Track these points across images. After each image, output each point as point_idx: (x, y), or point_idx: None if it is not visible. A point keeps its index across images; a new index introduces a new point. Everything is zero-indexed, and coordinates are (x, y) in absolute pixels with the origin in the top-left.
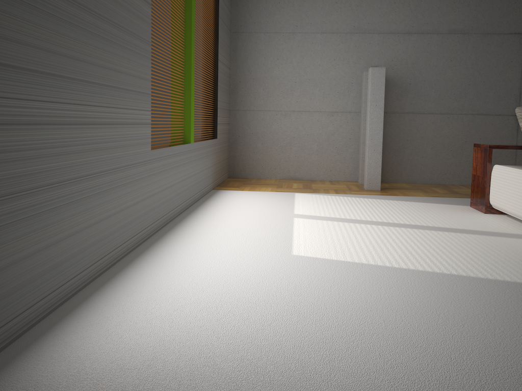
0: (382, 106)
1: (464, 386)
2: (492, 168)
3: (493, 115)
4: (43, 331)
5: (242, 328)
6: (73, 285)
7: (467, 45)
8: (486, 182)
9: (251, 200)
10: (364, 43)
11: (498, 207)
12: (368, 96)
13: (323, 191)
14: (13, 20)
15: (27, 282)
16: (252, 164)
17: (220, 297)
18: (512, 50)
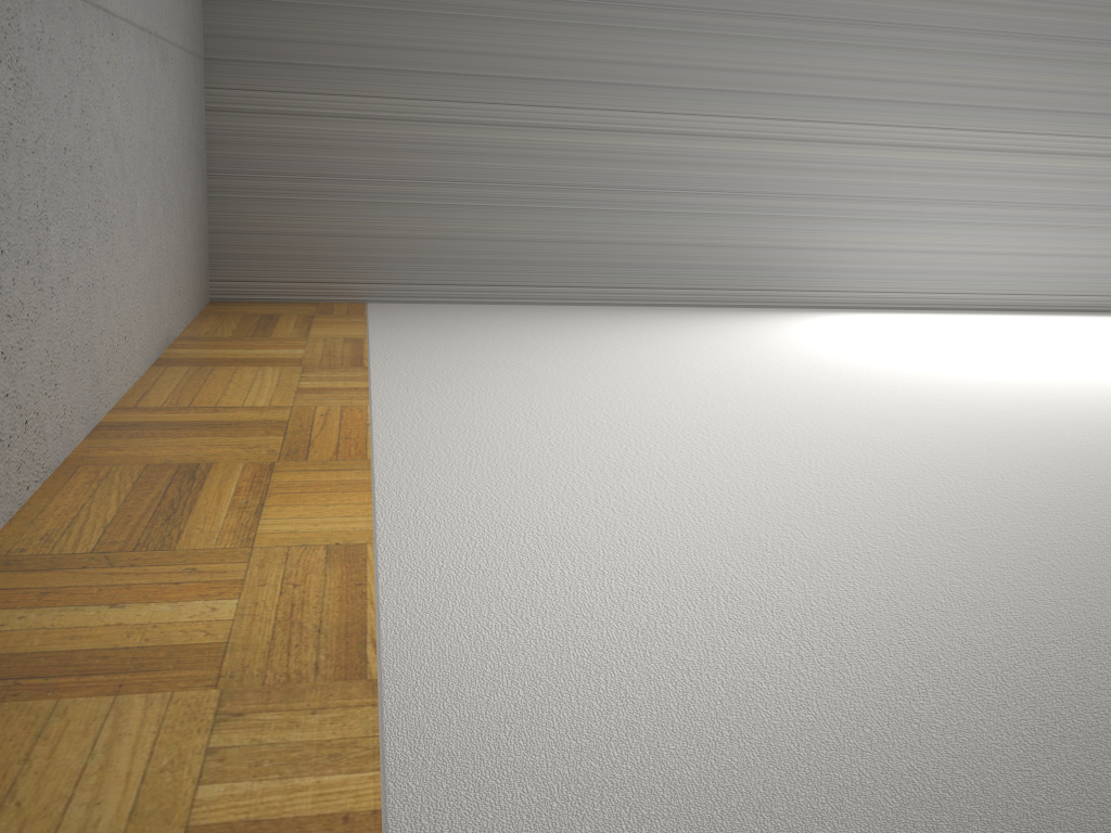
0: None
1: (1095, 390)
2: None
3: None
4: (904, 312)
5: (1029, 344)
6: (960, 300)
7: None
8: None
9: None
10: None
11: None
12: None
13: None
14: (915, 66)
15: (901, 272)
16: None
17: (1068, 338)
18: None
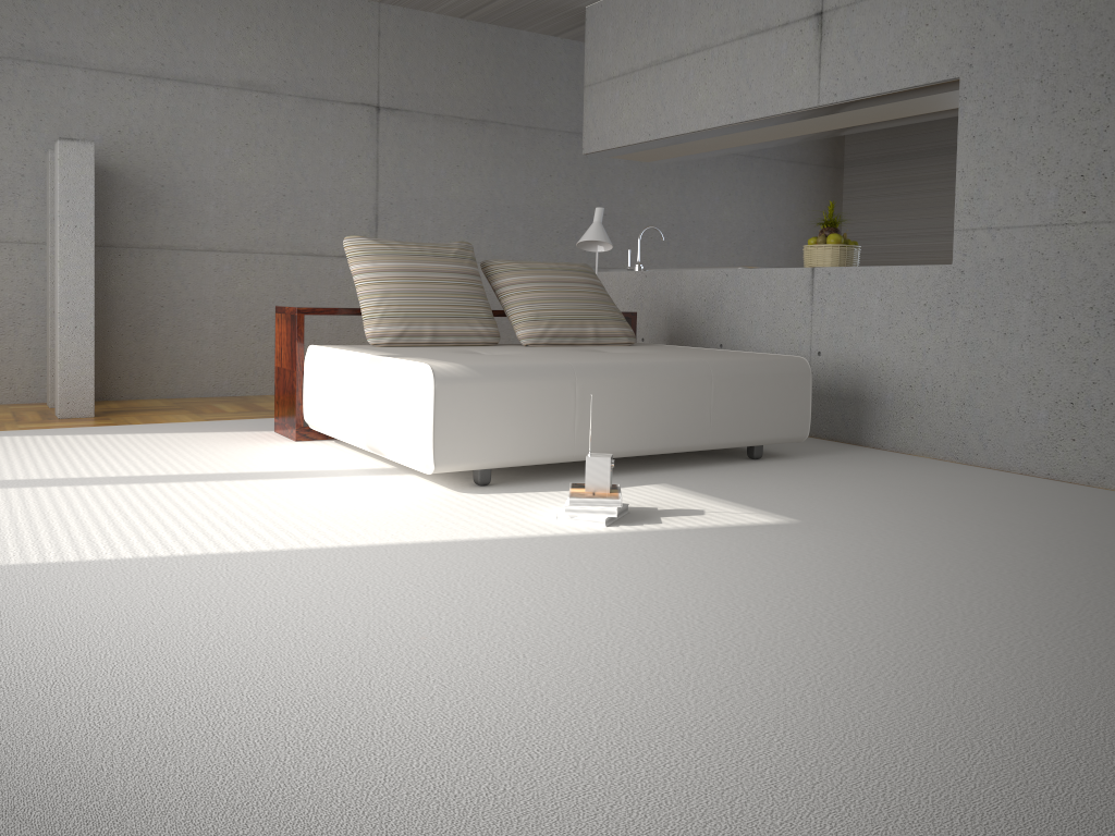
0: (90, 229)
1: (92, 749)
2: None
3: (332, 256)
4: None
5: None
6: None
7: (277, 117)
8: (297, 379)
9: None
10: (51, 87)
11: (316, 426)
12: (57, 207)
13: None
14: None
15: None
16: None
17: None
18: (359, 135)
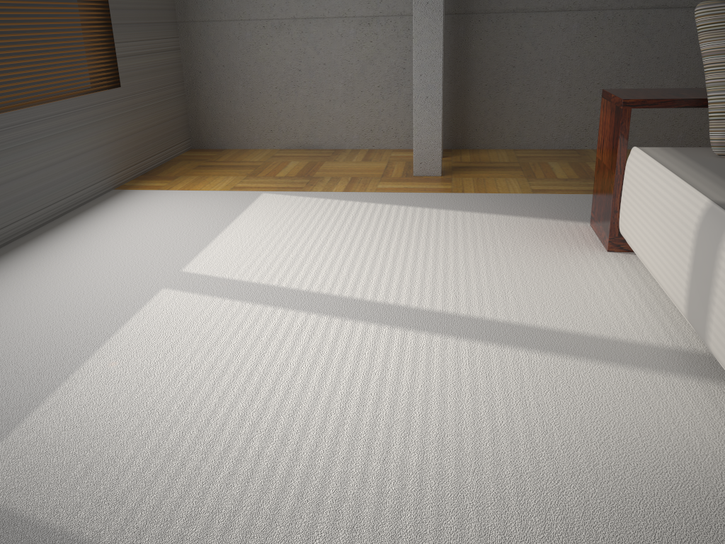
0: (439, 5)
1: None
2: (677, 115)
3: (687, 8)
4: None
5: None
6: None
7: None
8: (614, 184)
9: (147, 222)
10: None
11: (631, 246)
12: None
13: (325, 185)
14: None
15: None
16: (230, 123)
17: None
18: None
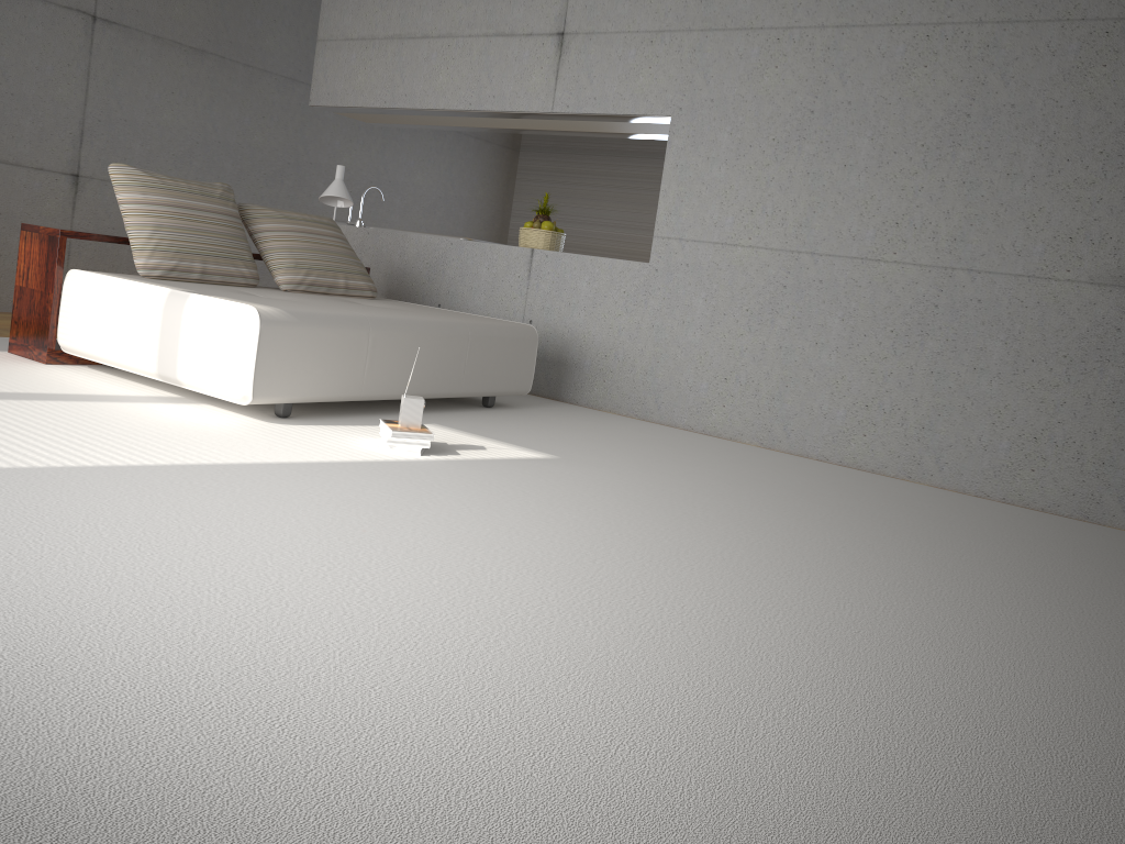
0: None
1: (202, 600)
2: None
3: (30, 168)
4: None
5: None
6: None
7: None
8: (53, 302)
9: None
10: None
11: (78, 351)
12: None
13: None
14: None
15: None
16: None
17: None
18: (71, 43)
